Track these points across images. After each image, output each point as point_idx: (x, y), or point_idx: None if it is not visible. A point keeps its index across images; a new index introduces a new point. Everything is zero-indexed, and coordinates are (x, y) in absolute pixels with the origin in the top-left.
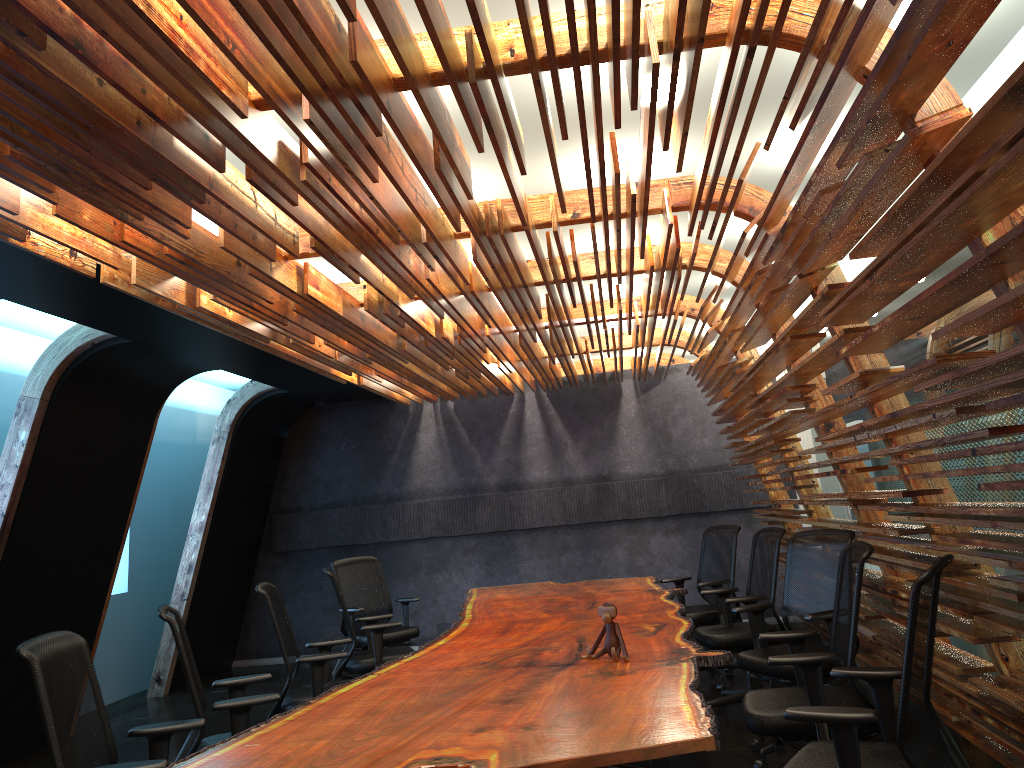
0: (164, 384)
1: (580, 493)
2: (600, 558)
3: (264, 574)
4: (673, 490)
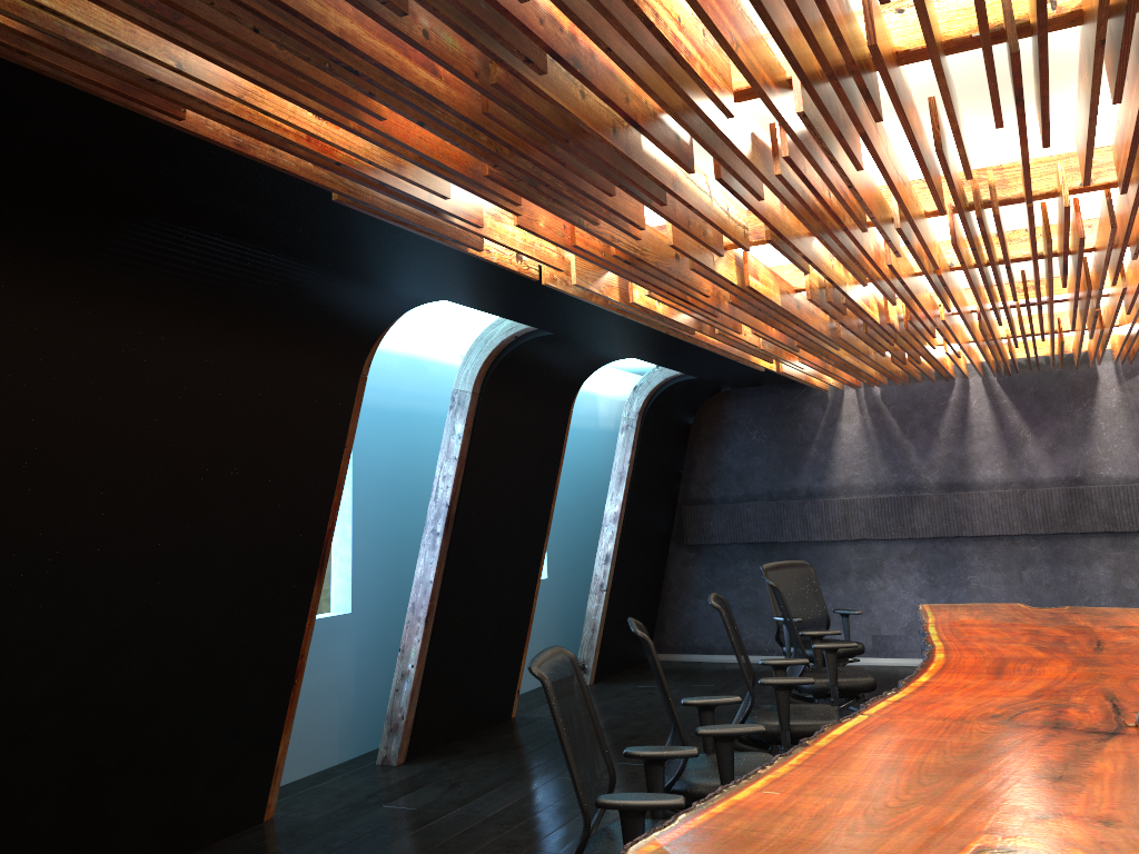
0: (578, 374)
1: (1045, 498)
2: (1074, 576)
3: (676, 567)
4: None
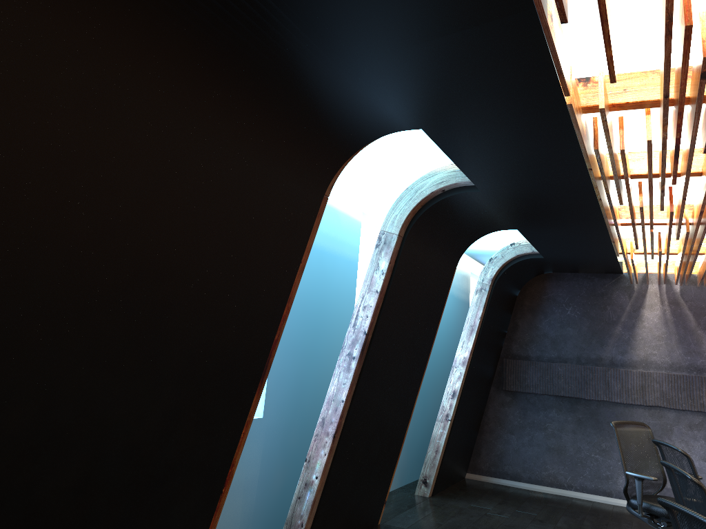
0: (470, 236)
1: None
2: None
3: (495, 406)
4: None
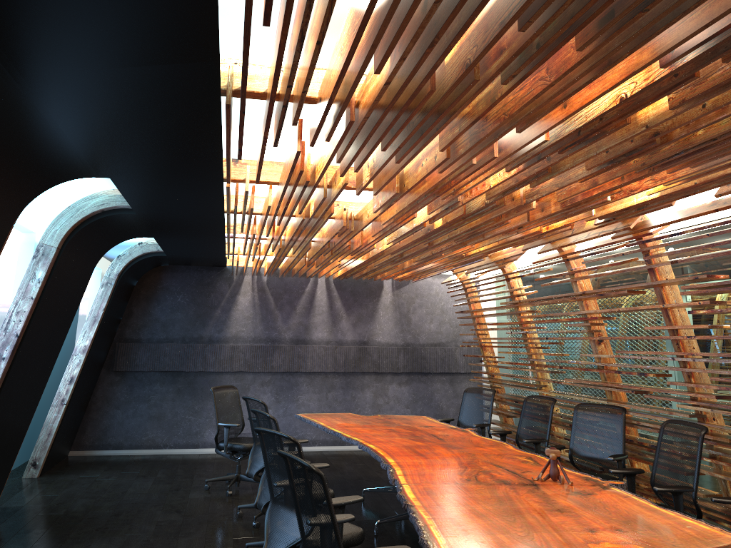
0: (112, 243)
1: (347, 351)
2: (354, 396)
3: (104, 387)
4: (408, 356)
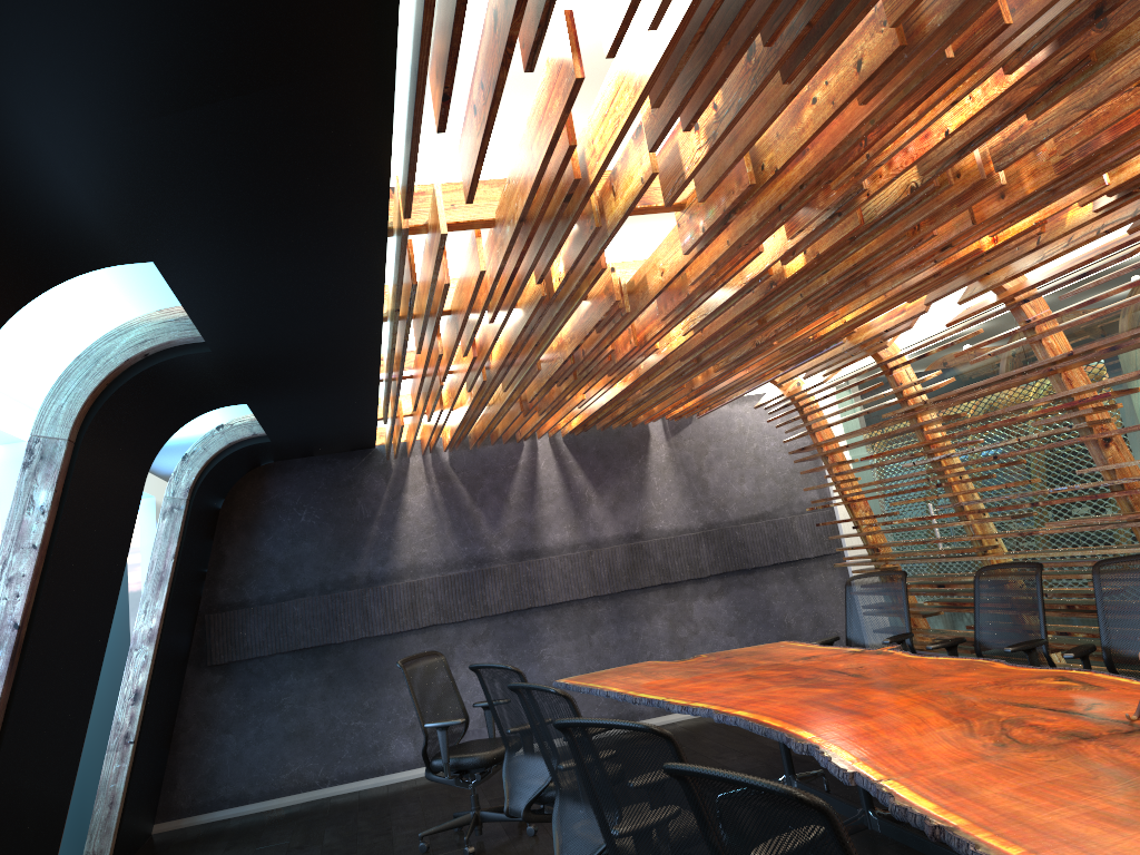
0: (171, 425)
1: (610, 556)
2: (637, 632)
3: (196, 698)
4: (714, 545)
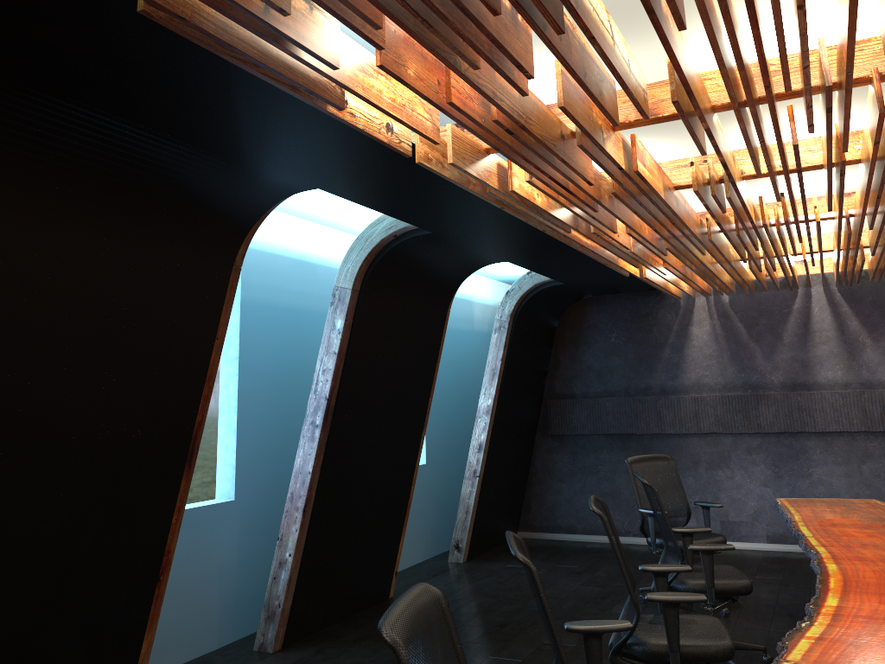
0: (455, 276)
1: (883, 398)
2: None
3: (542, 454)
4: None
